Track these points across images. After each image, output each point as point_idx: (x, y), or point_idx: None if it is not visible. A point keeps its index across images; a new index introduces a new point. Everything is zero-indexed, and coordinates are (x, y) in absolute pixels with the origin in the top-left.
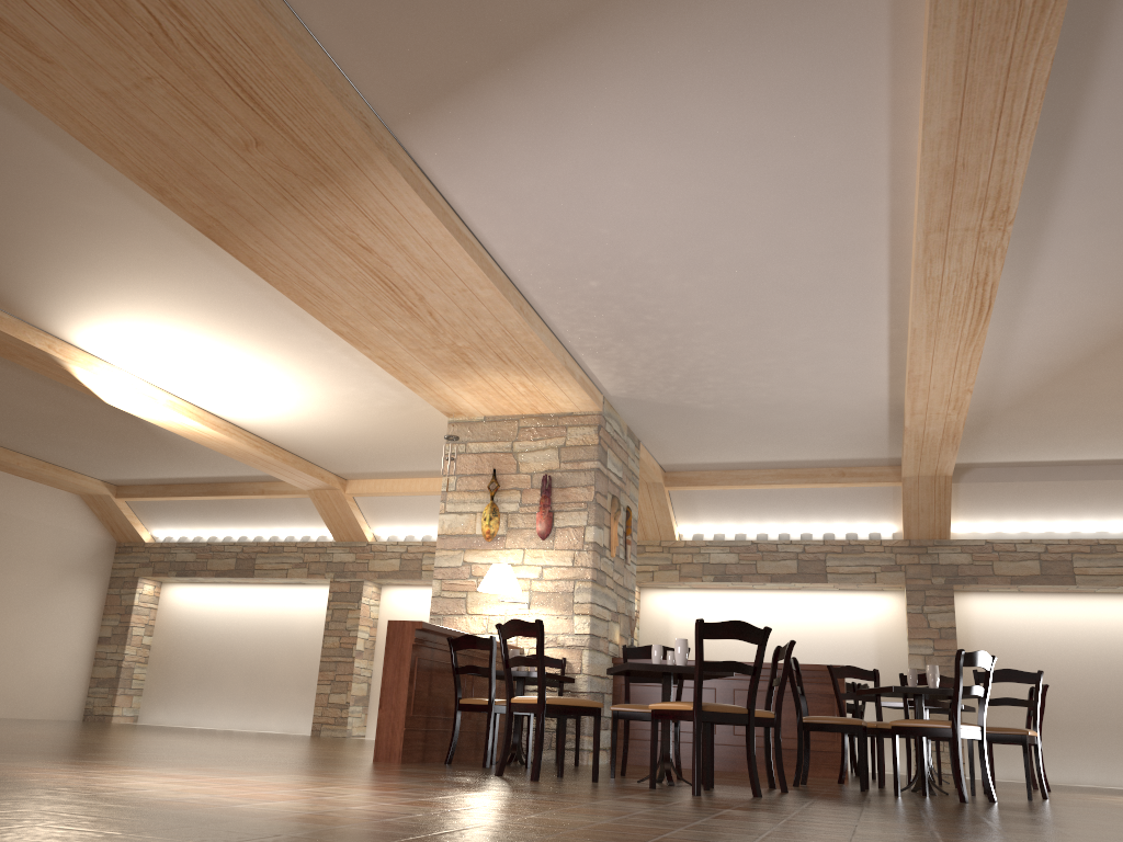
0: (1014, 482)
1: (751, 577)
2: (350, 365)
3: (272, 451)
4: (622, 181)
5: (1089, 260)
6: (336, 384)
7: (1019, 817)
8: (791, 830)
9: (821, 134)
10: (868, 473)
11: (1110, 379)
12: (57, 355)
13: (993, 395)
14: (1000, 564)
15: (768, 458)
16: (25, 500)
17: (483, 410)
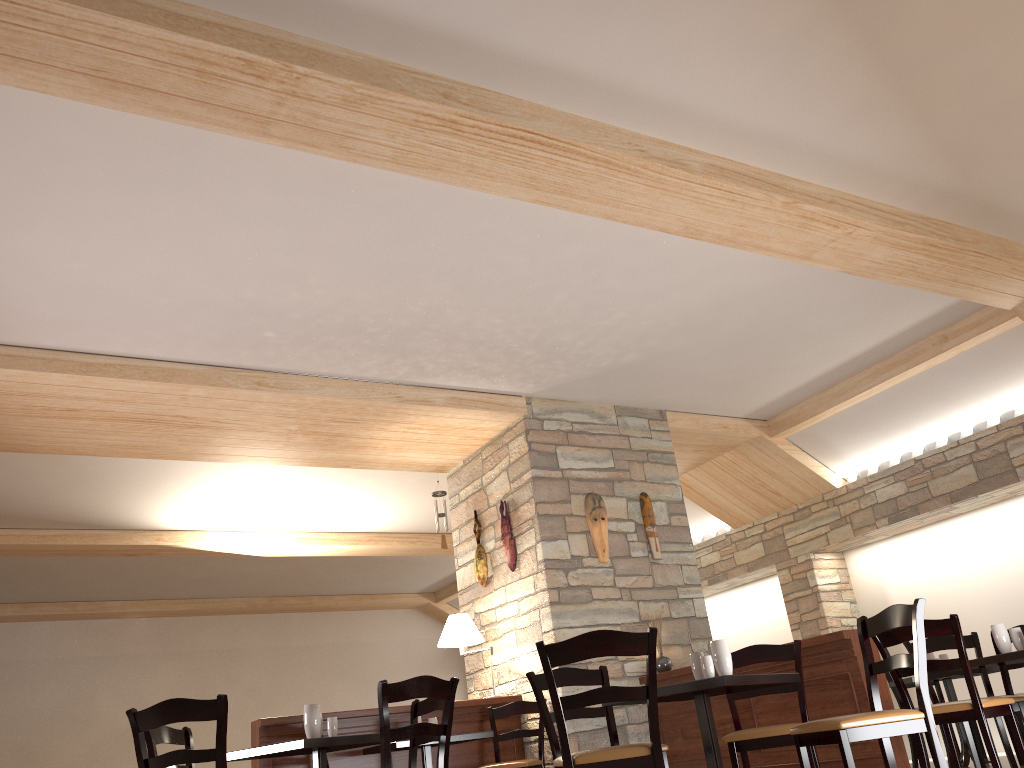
0: None
1: (928, 504)
2: (321, 468)
3: (434, 539)
4: (69, 265)
5: None
6: (350, 482)
7: None
8: None
9: (38, 133)
10: (973, 322)
11: (1003, 61)
12: (167, 543)
13: (892, 175)
14: None
15: (831, 363)
16: (368, 627)
17: (449, 457)
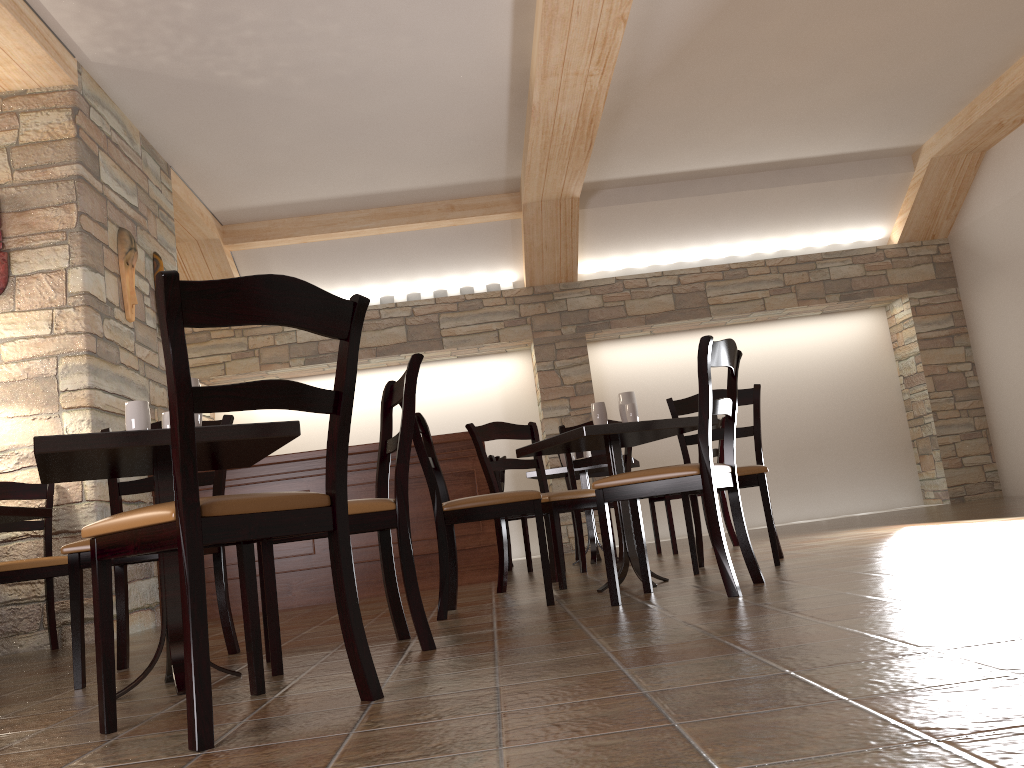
0: (646, 203)
1: None
2: None
3: None
4: None
5: None
6: None
7: (946, 622)
8: None
9: None
10: (481, 204)
11: (786, 10)
12: None
13: (643, 47)
14: (633, 303)
15: (356, 190)
16: None
17: None
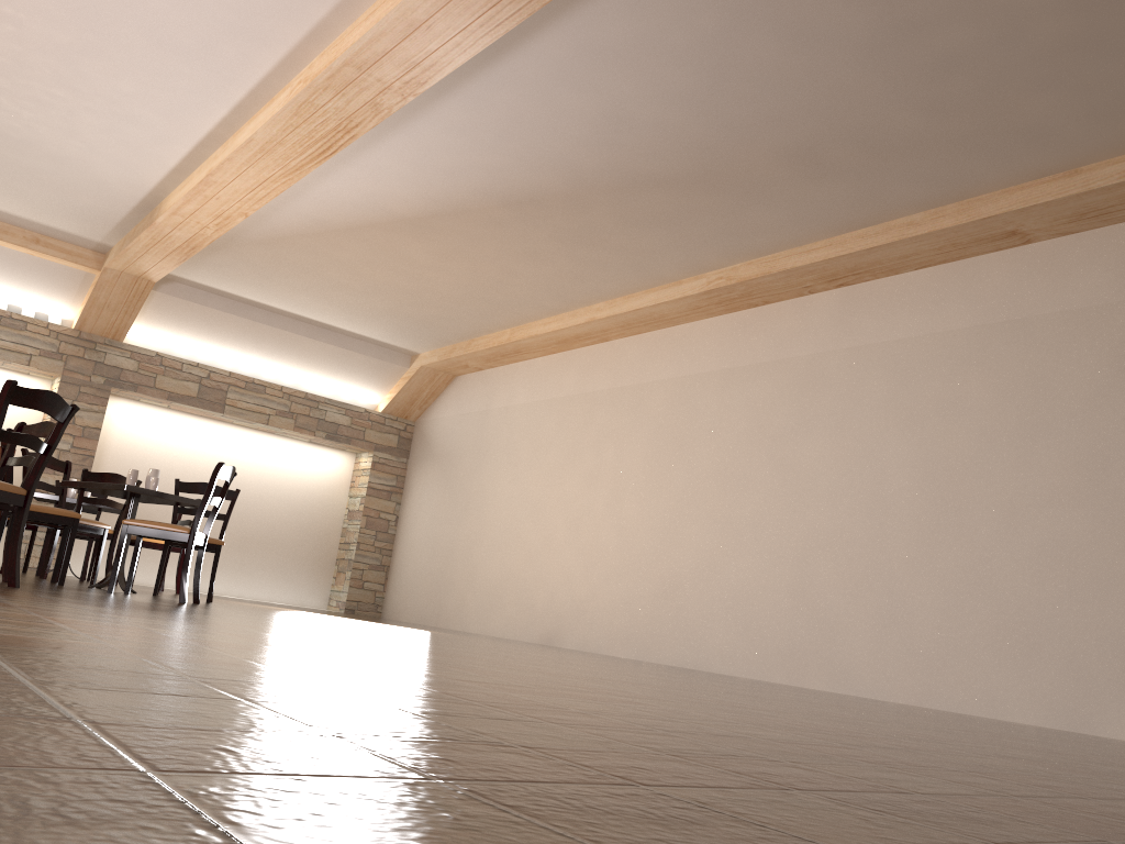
0: (208, 308)
1: None
2: None
3: None
4: None
5: (426, 153)
6: None
7: (275, 620)
8: (216, 630)
9: None
10: (67, 249)
11: (353, 252)
12: None
13: (253, 225)
14: (164, 378)
15: None
16: None
17: None
